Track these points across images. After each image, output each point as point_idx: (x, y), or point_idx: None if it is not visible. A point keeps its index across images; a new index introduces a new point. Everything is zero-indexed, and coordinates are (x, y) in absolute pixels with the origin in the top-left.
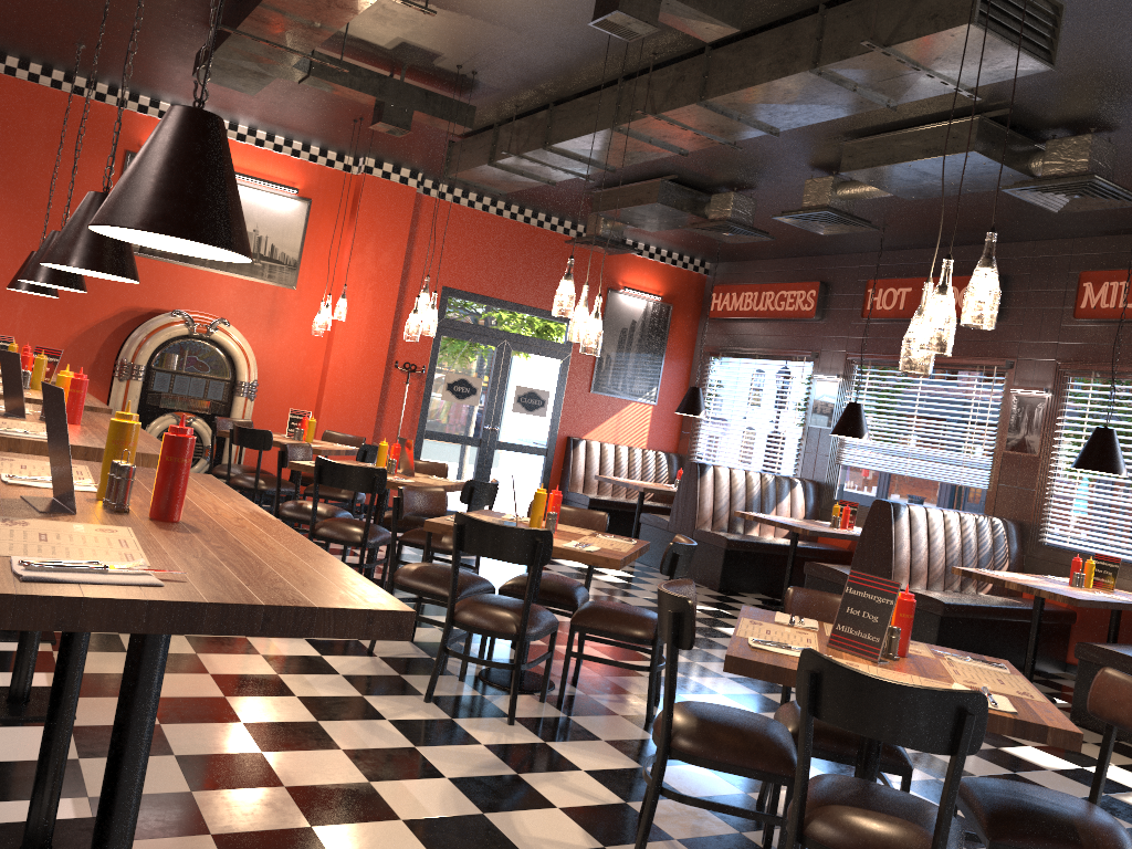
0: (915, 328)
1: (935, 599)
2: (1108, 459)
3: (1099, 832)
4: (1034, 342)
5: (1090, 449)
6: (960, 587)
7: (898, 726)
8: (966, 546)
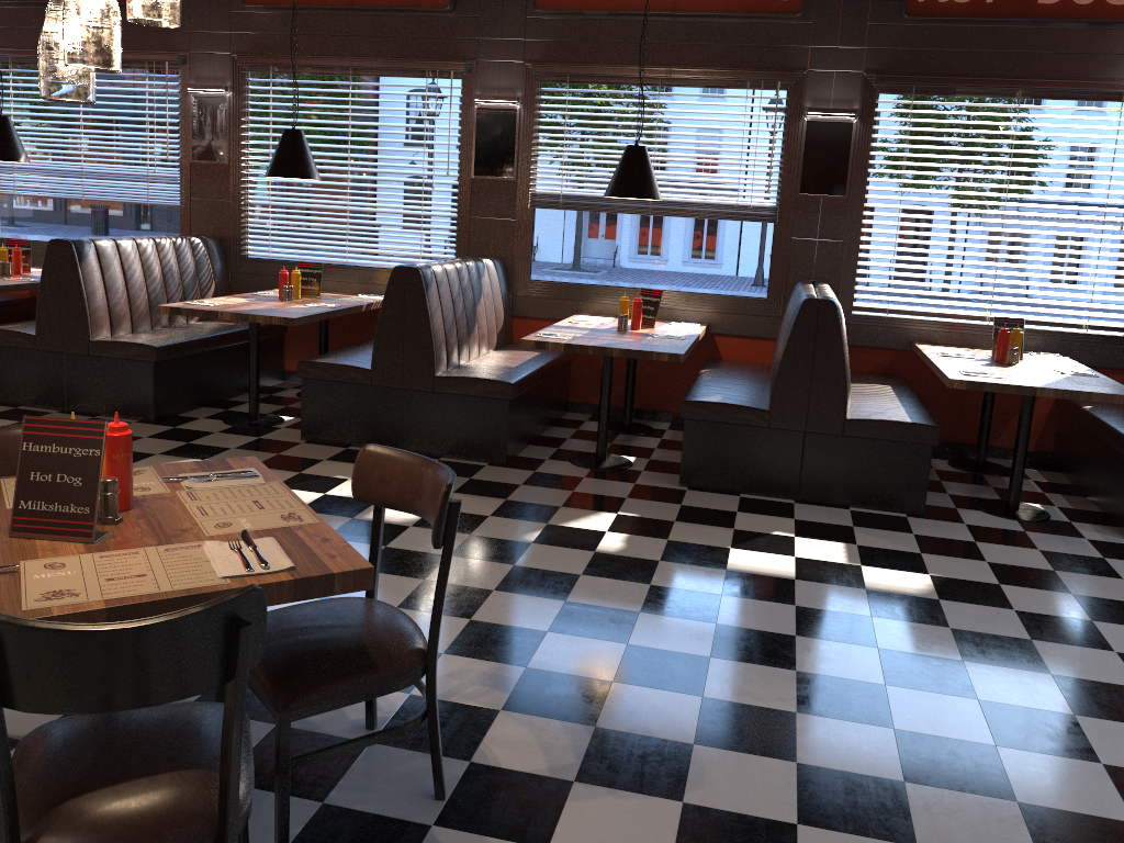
0: (57, 26)
1: (146, 345)
2: (301, 164)
3: (391, 643)
4: (205, 32)
5: (283, 154)
6: (169, 321)
7: (145, 682)
8: (169, 275)
